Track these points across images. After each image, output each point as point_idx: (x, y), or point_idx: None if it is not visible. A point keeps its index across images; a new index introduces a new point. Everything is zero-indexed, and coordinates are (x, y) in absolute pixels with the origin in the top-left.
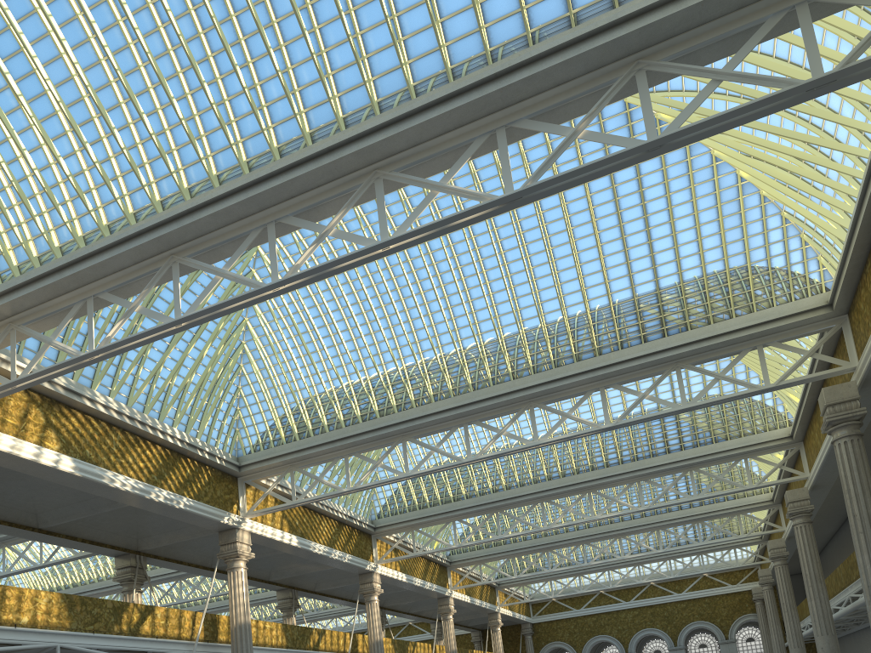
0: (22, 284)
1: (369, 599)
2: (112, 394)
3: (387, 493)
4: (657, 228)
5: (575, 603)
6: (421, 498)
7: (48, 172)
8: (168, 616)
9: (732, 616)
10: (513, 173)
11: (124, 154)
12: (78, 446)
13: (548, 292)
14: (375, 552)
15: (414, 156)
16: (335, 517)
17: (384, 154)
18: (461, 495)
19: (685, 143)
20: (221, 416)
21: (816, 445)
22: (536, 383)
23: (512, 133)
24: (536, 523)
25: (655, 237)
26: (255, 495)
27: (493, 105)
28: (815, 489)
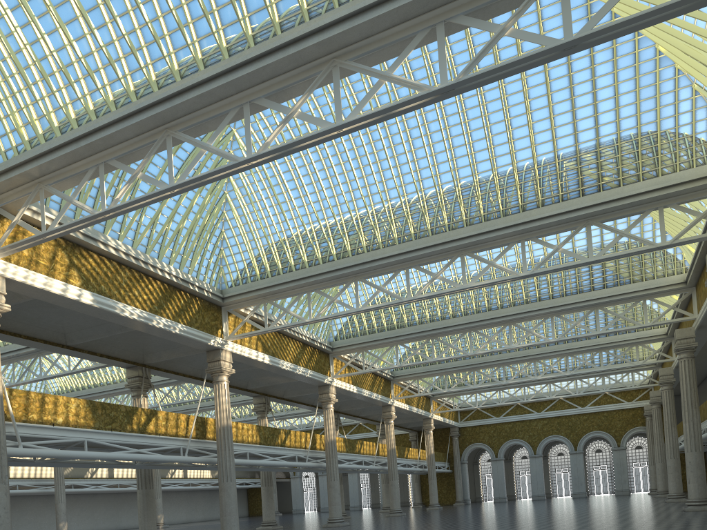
0: (47, 151)
1: (326, 406)
2: (121, 238)
3: (343, 320)
4: (581, 97)
5: (495, 412)
6: (370, 325)
7: (64, 52)
8: (168, 419)
9: (625, 428)
10: (457, 45)
11: (125, 40)
12: (95, 283)
13: (482, 154)
14: (332, 368)
15: (366, 47)
16: (300, 339)
17: (340, 45)
18: (403, 323)
19: (597, 43)
20: (208, 255)
21: (705, 291)
22: (467, 235)
23: (450, 27)
24: (465, 346)
25: (578, 106)
26: (235, 321)
27: (434, 3)
28: (701, 328)
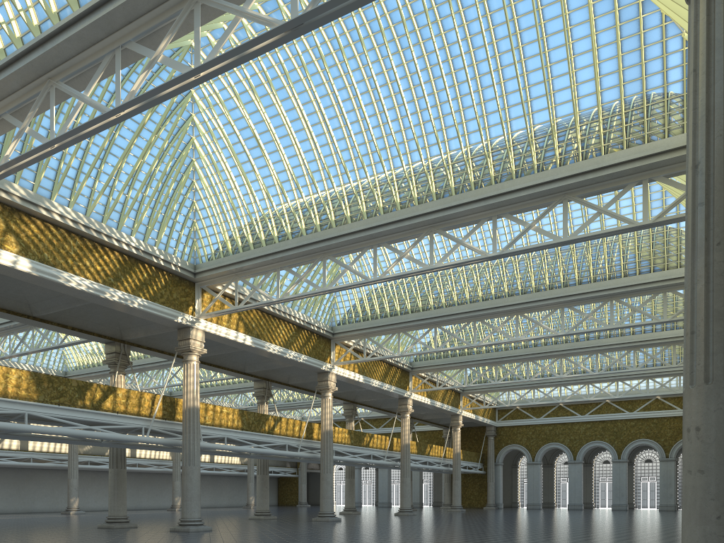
0: None
1: (324, 394)
2: (71, 205)
3: (345, 303)
4: (556, 50)
5: (536, 412)
6: (373, 310)
7: None
8: (129, 397)
9: (676, 438)
10: None
11: None
12: (37, 250)
13: (451, 118)
14: (333, 355)
15: None
16: (293, 322)
17: None
18: (407, 309)
19: None
20: (178, 227)
21: None
22: (434, 209)
23: None
24: (488, 339)
25: (553, 61)
26: (212, 299)
27: None
28: None
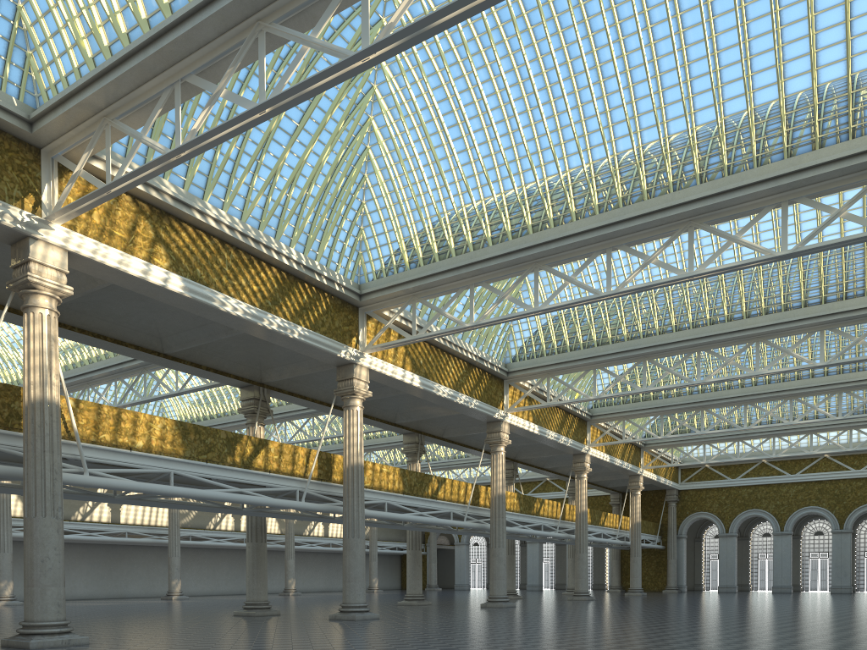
0: (109, 67)
1: (495, 449)
2: (225, 208)
3: (524, 334)
4: None
5: (731, 471)
6: (561, 341)
7: None
8: (282, 452)
9: None
10: None
11: None
12: (188, 265)
13: (732, 71)
14: (506, 399)
15: None
16: (464, 358)
17: None
18: (606, 339)
19: None
20: (343, 236)
21: None
22: (700, 196)
23: None
24: (693, 377)
25: None
26: (377, 328)
27: None
28: None
